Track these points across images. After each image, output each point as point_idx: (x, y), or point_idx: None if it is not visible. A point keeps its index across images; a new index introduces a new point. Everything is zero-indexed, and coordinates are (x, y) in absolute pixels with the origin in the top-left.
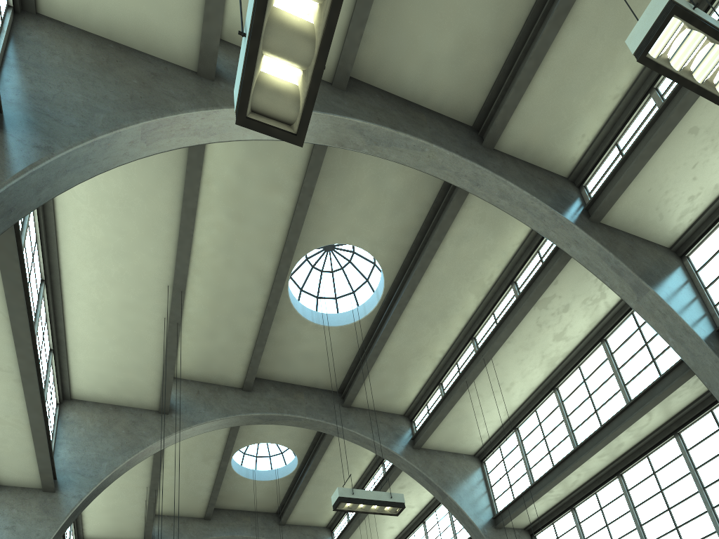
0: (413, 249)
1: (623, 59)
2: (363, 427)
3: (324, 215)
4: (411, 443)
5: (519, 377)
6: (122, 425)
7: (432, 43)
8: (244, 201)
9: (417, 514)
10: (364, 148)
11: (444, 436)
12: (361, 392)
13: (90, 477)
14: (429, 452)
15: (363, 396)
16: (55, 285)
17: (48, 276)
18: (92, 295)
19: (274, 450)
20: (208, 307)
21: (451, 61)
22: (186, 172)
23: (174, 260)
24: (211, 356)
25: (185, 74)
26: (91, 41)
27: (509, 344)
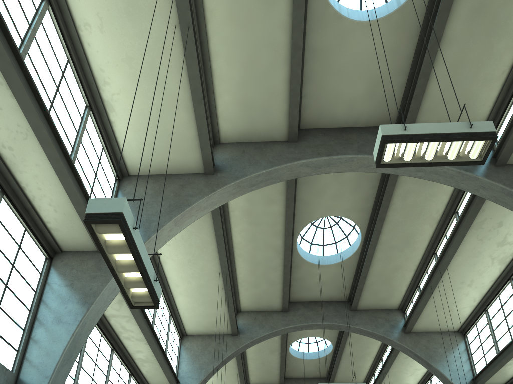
0: (375, 207)
1: (501, 47)
2: (365, 323)
3: (308, 205)
4: (403, 329)
5: (476, 275)
6: (212, 346)
7: (350, 91)
8: (255, 214)
9: (424, 374)
10: (312, 173)
11: (427, 322)
12: (361, 300)
13: (196, 379)
14: (418, 334)
15: (363, 302)
16: (165, 285)
17: (161, 282)
18: (183, 285)
19: (319, 338)
20: (250, 272)
21: (367, 96)
22: (212, 219)
23: (219, 260)
24: (259, 297)
25: (198, 177)
26: (152, 180)
27: (459, 257)
